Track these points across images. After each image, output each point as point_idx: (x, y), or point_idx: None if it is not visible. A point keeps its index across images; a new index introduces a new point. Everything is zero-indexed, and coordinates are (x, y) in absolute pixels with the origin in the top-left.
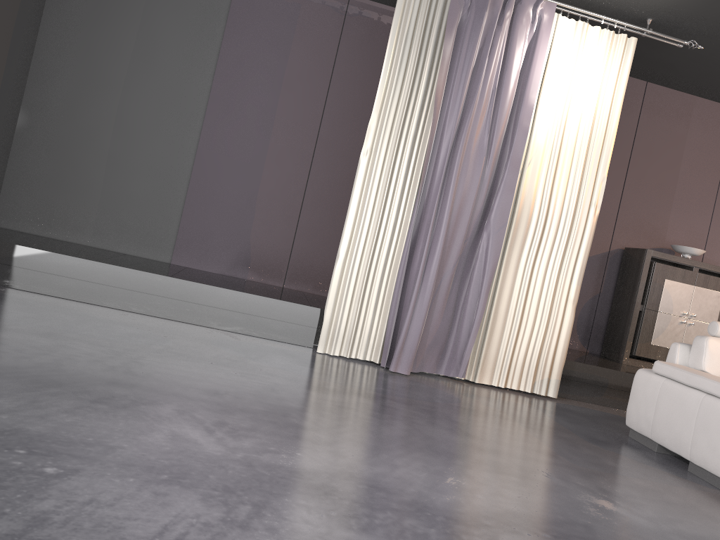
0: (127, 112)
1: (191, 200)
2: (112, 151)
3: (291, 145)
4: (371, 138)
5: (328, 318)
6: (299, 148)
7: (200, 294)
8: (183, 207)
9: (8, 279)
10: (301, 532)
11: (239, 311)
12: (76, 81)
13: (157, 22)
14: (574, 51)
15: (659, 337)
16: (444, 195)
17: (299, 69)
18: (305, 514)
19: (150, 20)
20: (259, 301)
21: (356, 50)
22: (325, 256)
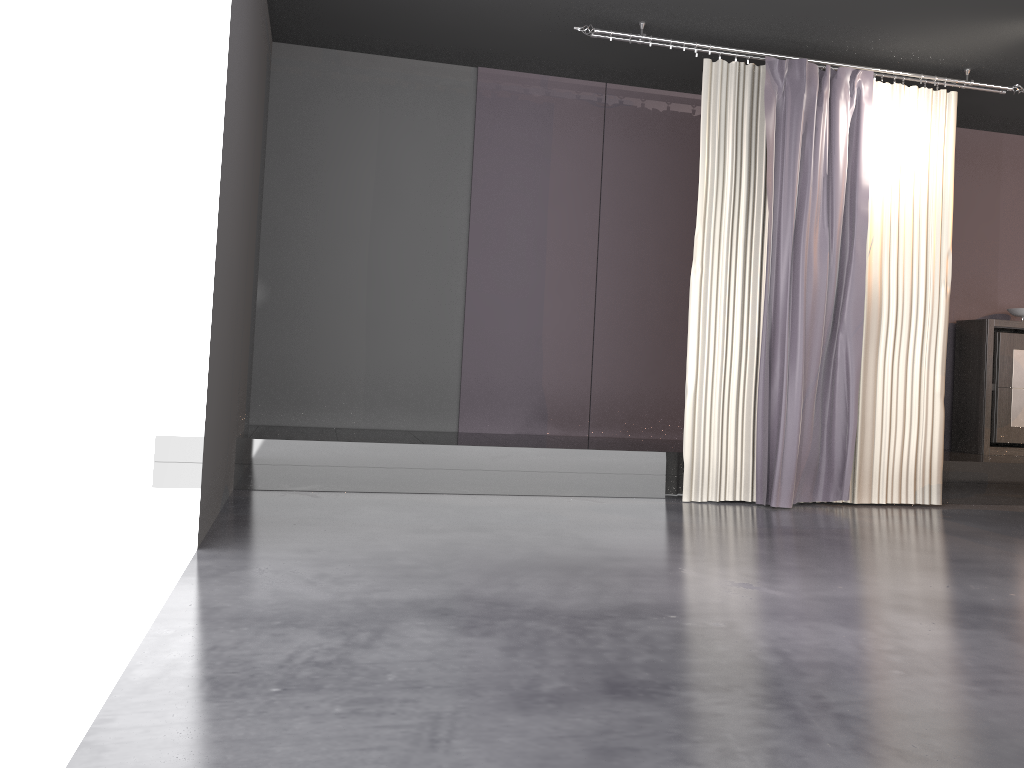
0: (379, 264)
1: (469, 353)
2: (369, 312)
3: (570, 269)
4: (700, 253)
5: (688, 462)
6: (579, 271)
7: (542, 461)
8: (462, 364)
9: (332, 482)
10: (940, 635)
11: (586, 472)
12: (315, 237)
13: (396, 152)
14: (895, 118)
15: (1018, 416)
16: (792, 302)
17: (564, 179)
18: (921, 624)
19: (388, 151)
20: (605, 457)
21: (624, 146)
22: (629, 391)
